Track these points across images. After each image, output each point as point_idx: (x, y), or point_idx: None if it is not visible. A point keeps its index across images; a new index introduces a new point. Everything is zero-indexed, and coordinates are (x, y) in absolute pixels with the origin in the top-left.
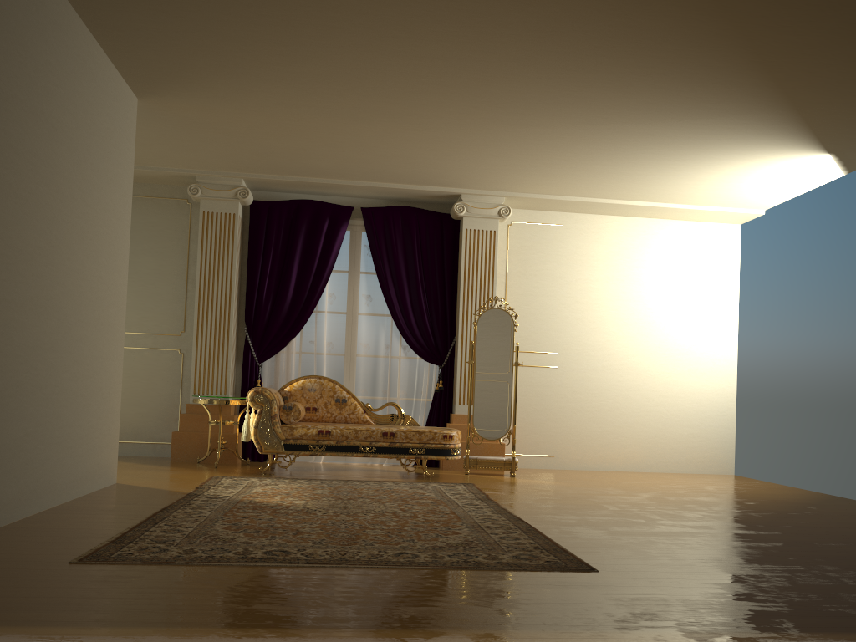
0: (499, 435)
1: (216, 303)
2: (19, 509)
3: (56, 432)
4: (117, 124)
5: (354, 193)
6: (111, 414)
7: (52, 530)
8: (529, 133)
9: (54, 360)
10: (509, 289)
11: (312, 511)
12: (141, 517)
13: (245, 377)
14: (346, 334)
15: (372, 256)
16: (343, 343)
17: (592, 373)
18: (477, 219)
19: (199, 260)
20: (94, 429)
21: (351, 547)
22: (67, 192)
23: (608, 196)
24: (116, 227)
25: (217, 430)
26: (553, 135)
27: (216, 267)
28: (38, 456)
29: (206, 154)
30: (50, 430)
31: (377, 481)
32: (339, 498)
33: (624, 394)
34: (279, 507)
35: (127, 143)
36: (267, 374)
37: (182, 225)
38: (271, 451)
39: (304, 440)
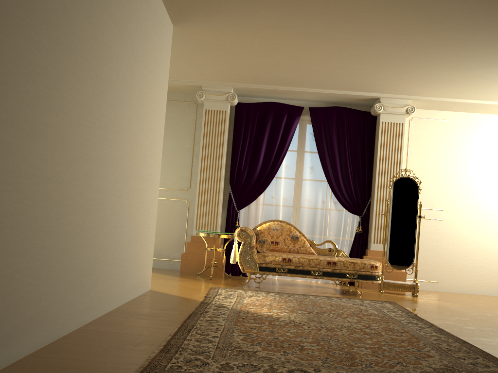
0: (405, 267)
1: (212, 170)
2: (90, 314)
3: (116, 256)
4: (161, 39)
5: (304, 97)
6: (149, 242)
7: (114, 334)
8: (451, 46)
9: (117, 203)
10: (409, 164)
11: (298, 324)
12: (176, 323)
13: (228, 219)
14: (295, 193)
15: (315, 140)
16: (294, 199)
17: (467, 224)
18: (390, 115)
19: (202, 141)
20: (139, 253)
21: (356, 368)
22: (129, 81)
23: (489, 98)
24: (157, 112)
25: (210, 253)
26: (469, 47)
27: (213, 146)
28: (104, 273)
29: (211, 69)
30: (112, 254)
31: (324, 296)
32: (310, 312)
33: (490, 241)
34: (272, 319)
35: (166, 55)
36: (242, 217)
37: (191, 119)
38: (250, 271)
39: (273, 264)
